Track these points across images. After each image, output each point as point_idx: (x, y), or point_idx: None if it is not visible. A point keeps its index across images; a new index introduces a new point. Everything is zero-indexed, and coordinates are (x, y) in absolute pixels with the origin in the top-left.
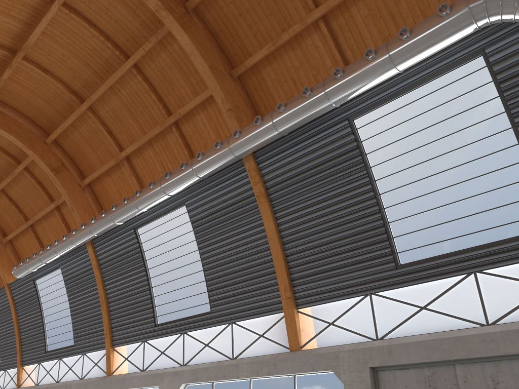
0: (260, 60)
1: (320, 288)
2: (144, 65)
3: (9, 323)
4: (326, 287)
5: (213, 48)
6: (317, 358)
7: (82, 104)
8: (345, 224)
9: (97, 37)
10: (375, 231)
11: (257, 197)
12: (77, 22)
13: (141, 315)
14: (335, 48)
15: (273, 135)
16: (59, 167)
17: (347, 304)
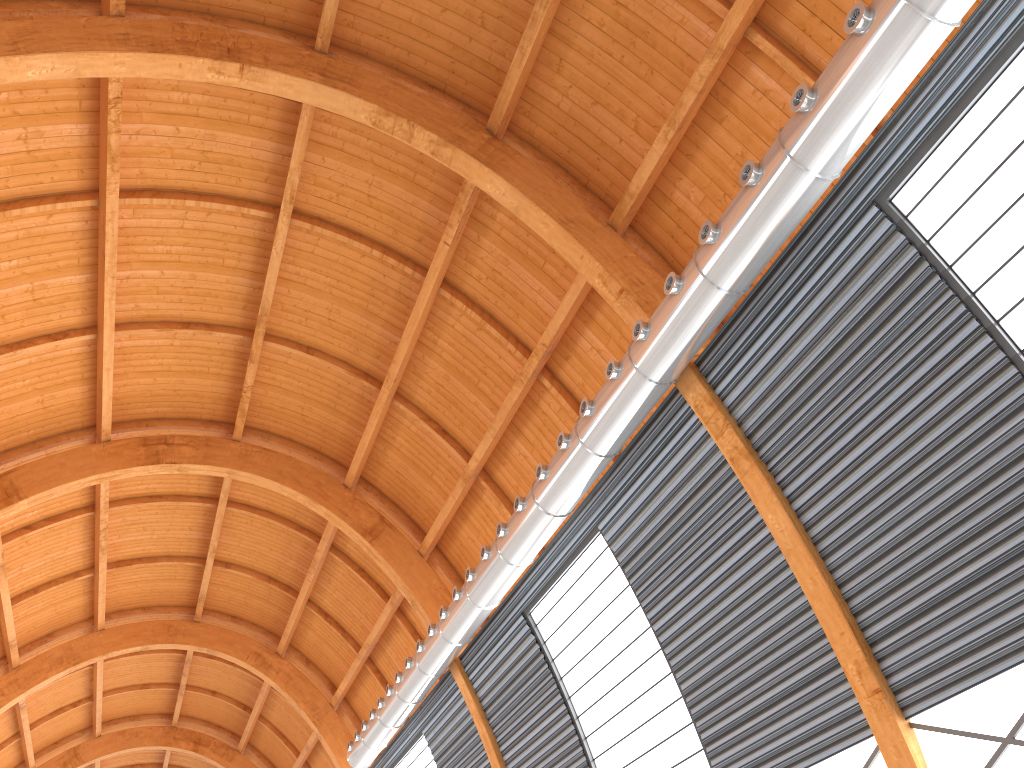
0: (658, 171)
1: (947, 649)
2: (460, 277)
3: None
4: (962, 640)
5: (561, 187)
6: None
7: (381, 390)
8: (957, 459)
9: (370, 254)
10: None
11: (733, 463)
12: (330, 239)
13: None
14: (803, 74)
15: (715, 303)
16: (376, 527)
17: None
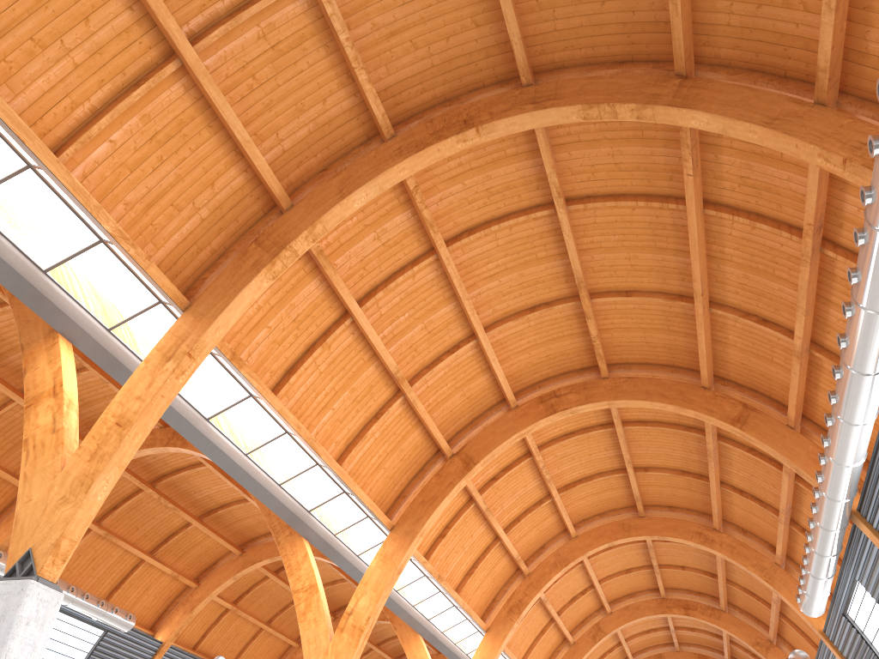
0: (840, 36)
1: None
2: (717, 193)
3: None
4: None
5: (758, 91)
6: None
7: (694, 305)
8: None
9: (638, 206)
10: None
11: None
12: (603, 207)
13: None
14: None
15: None
16: (742, 414)
17: None
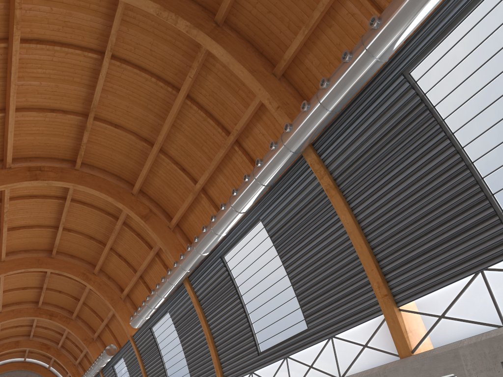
0: (298, 49)
1: (418, 277)
2: (196, 94)
3: (139, 374)
4: (425, 274)
5: (250, 53)
6: (433, 362)
7: (153, 148)
8: (429, 194)
9: (150, 80)
10: (468, 192)
11: (327, 191)
12: (129, 71)
13: (243, 345)
14: (372, 7)
15: (325, 117)
16: (148, 214)
17: (455, 289)
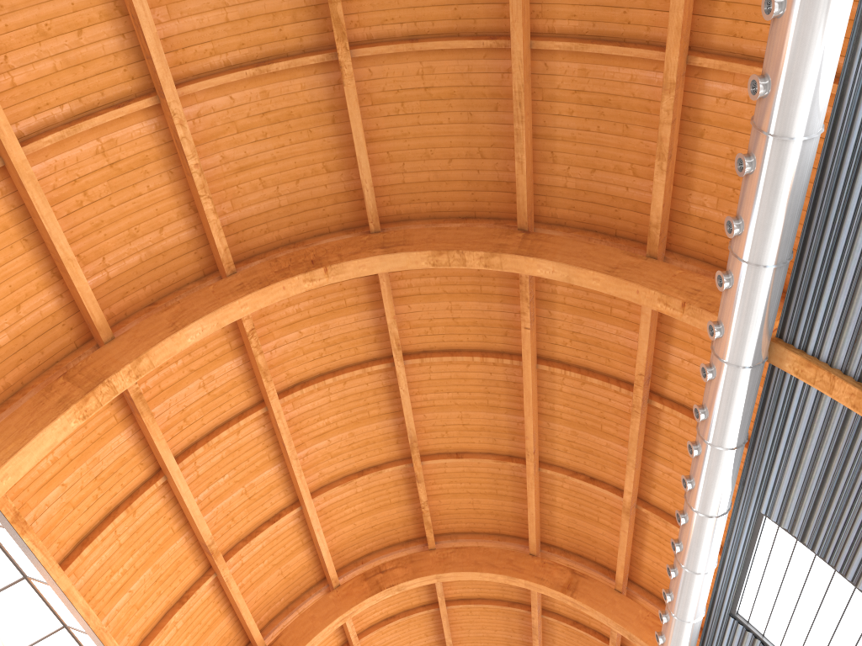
0: (668, 197)
1: None
2: (549, 349)
3: None
4: None
5: (596, 245)
6: None
7: (526, 464)
8: None
9: (473, 362)
10: None
11: (856, 409)
12: (438, 363)
13: None
14: (751, 67)
15: (768, 280)
16: (571, 580)
17: None
